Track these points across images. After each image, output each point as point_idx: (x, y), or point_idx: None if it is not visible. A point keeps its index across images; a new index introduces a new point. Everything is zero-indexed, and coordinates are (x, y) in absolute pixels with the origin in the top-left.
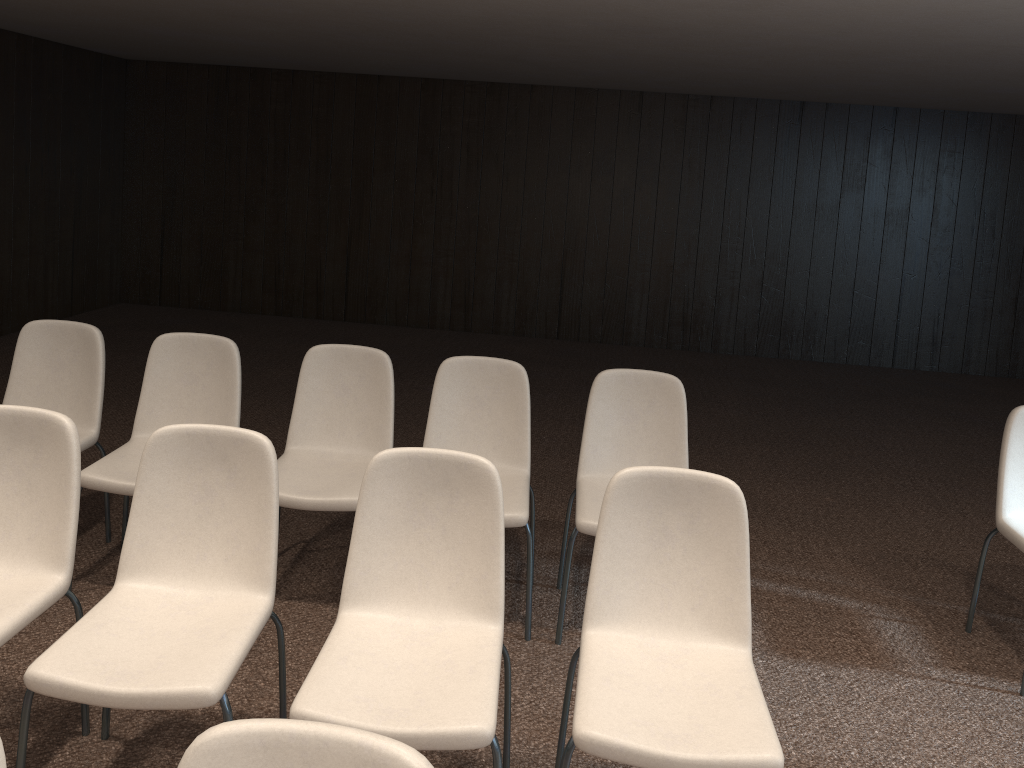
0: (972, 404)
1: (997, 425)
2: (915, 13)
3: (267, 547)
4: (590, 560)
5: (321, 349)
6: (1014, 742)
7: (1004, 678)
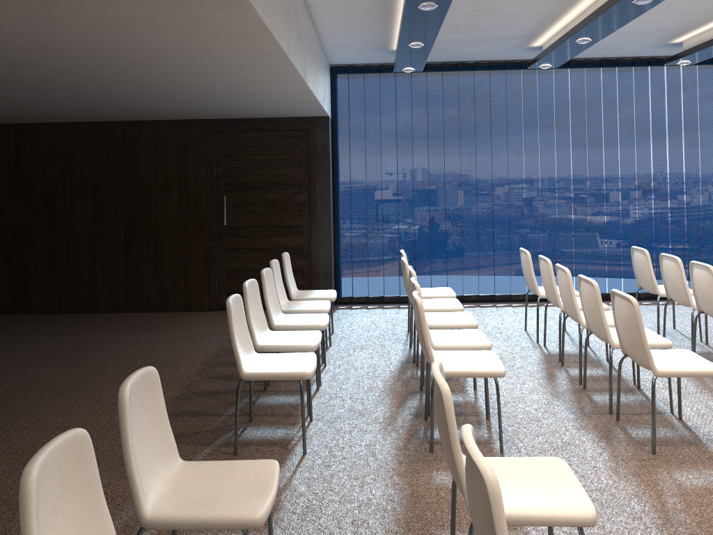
0: None
1: None
2: (96, 39)
3: None
4: None
5: None
6: (350, 465)
7: (288, 454)
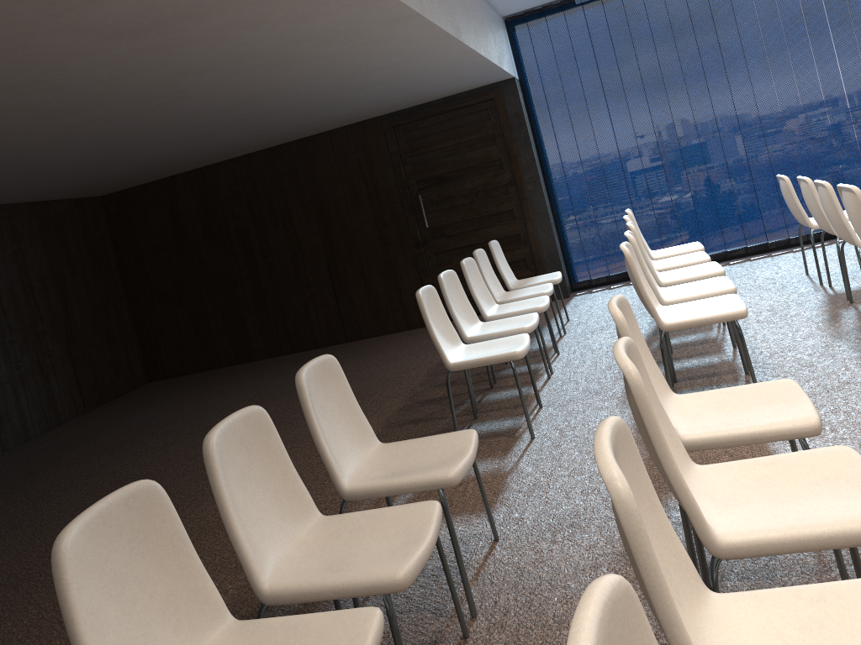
0: (97, 439)
1: (148, 432)
2: (221, 51)
3: (678, 540)
4: (304, 612)
5: (76, 533)
6: (582, 442)
7: (515, 442)
